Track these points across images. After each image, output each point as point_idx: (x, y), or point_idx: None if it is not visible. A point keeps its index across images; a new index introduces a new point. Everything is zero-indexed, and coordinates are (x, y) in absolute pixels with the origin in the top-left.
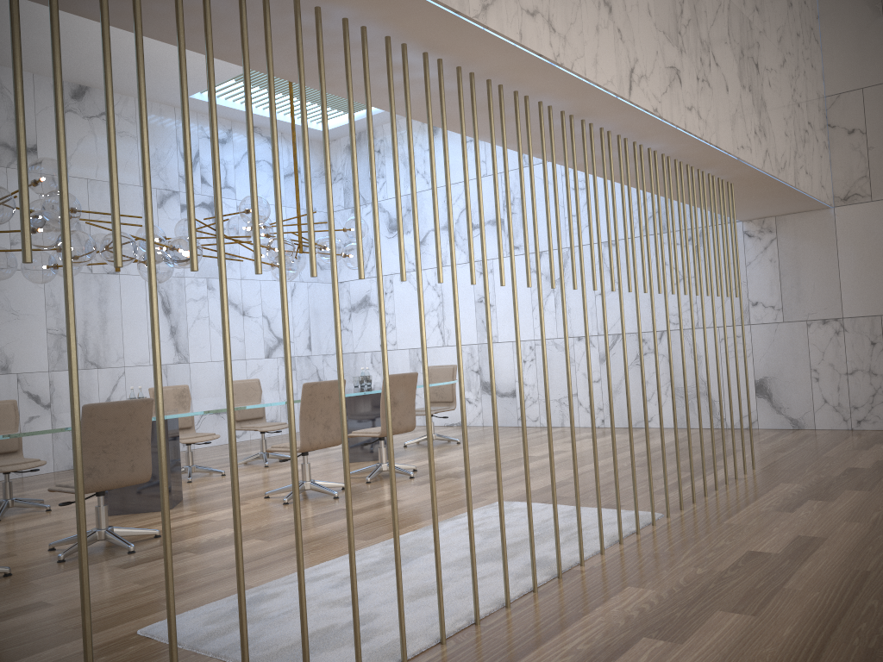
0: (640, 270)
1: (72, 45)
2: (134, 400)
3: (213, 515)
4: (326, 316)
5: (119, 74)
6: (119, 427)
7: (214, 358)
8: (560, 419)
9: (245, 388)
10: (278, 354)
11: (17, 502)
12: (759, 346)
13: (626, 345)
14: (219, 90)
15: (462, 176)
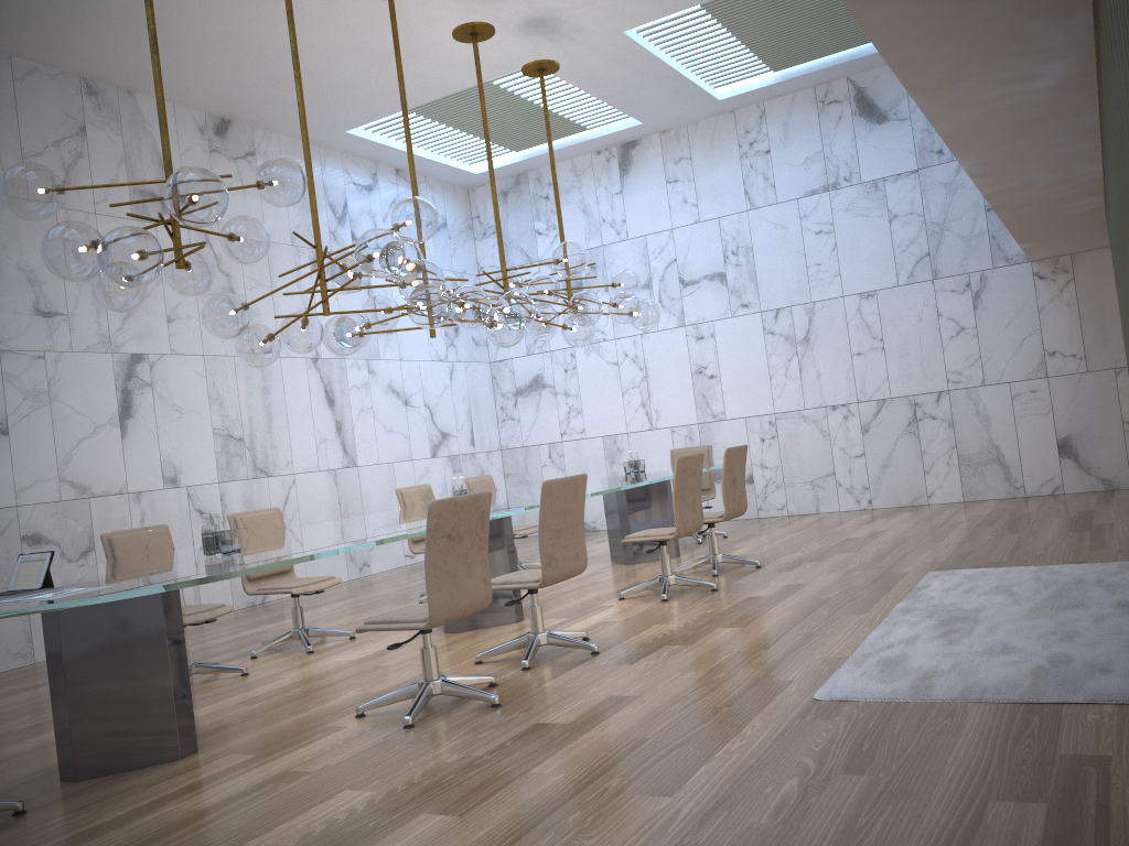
0: (907, 323)
1: (250, 66)
2: (577, 475)
3: (597, 618)
4: (485, 404)
5: (280, 103)
6: (567, 507)
7: (381, 459)
8: (814, 504)
9: (481, 486)
10: (444, 452)
11: (313, 630)
12: (1059, 401)
13: (895, 411)
14: (380, 124)
15: (666, 223)
